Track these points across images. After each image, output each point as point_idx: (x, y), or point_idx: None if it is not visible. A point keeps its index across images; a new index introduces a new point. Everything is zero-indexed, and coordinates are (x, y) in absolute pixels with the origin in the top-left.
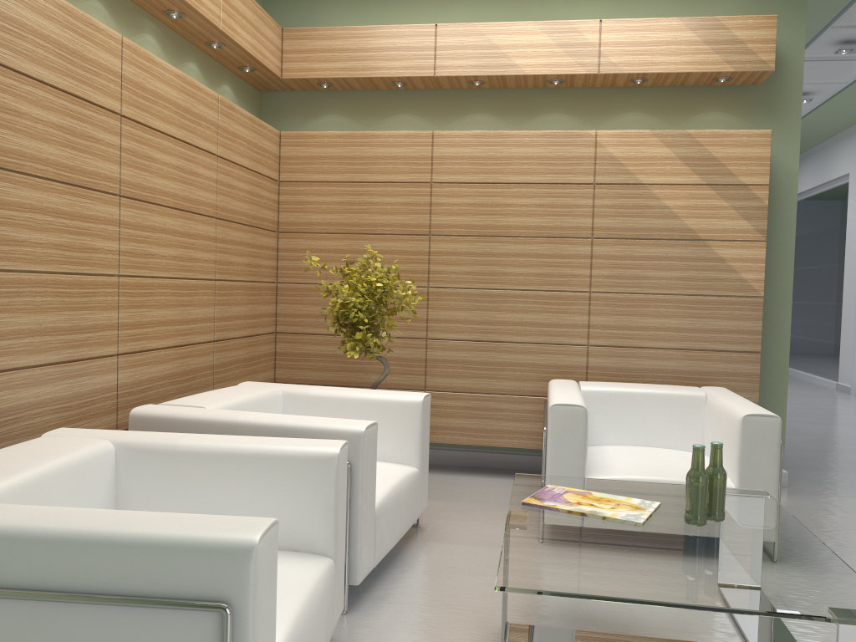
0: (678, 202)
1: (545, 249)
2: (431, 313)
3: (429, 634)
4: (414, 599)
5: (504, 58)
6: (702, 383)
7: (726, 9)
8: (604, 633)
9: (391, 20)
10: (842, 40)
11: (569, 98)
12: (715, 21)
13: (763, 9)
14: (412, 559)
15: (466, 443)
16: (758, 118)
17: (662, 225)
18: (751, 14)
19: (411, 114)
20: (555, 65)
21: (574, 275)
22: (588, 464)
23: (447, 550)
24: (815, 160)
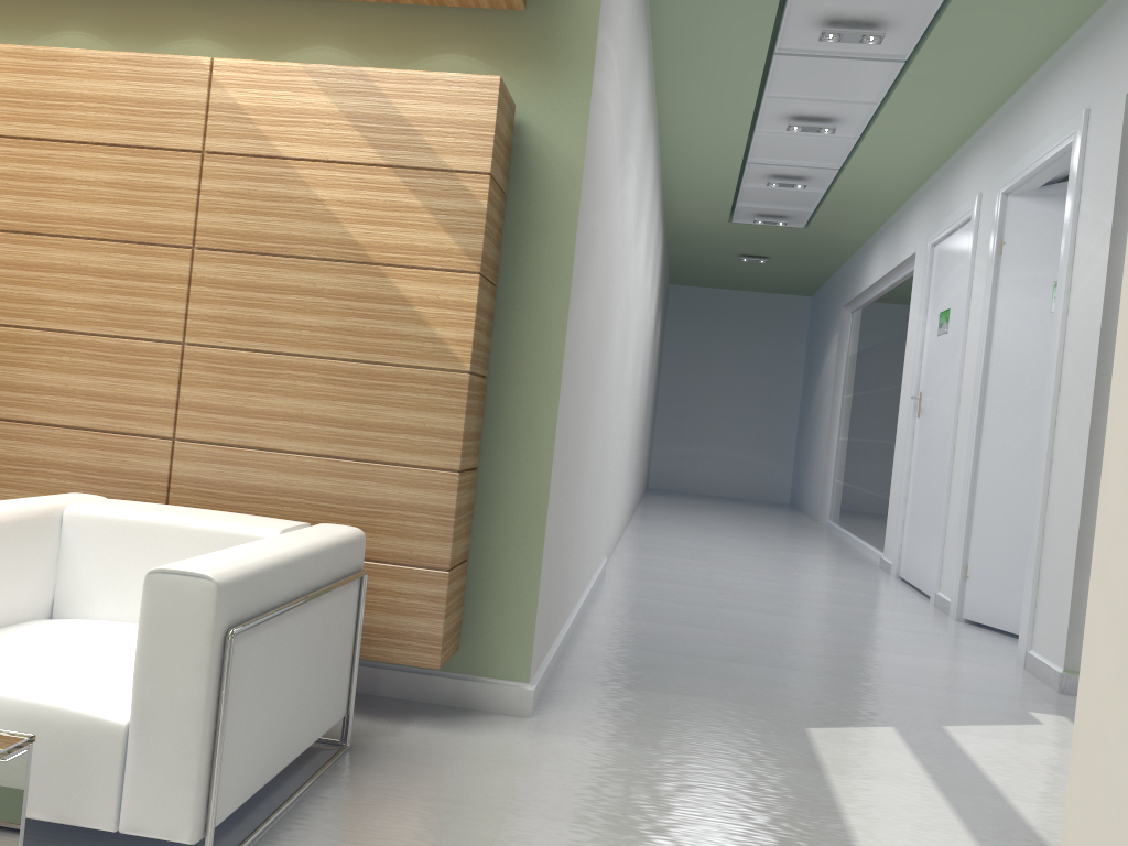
0: (339, 194)
1: (115, 262)
2: None
3: None
4: None
5: None
6: (359, 519)
7: None
8: None
9: None
10: (827, 19)
11: (222, 14)
12: None
13: None
14: None
15: None
16: (524, 69)
17: (310, 232)
18: None
19: None
20: None
21: (160, 312)
22: None
23: None
24: (890, 235)
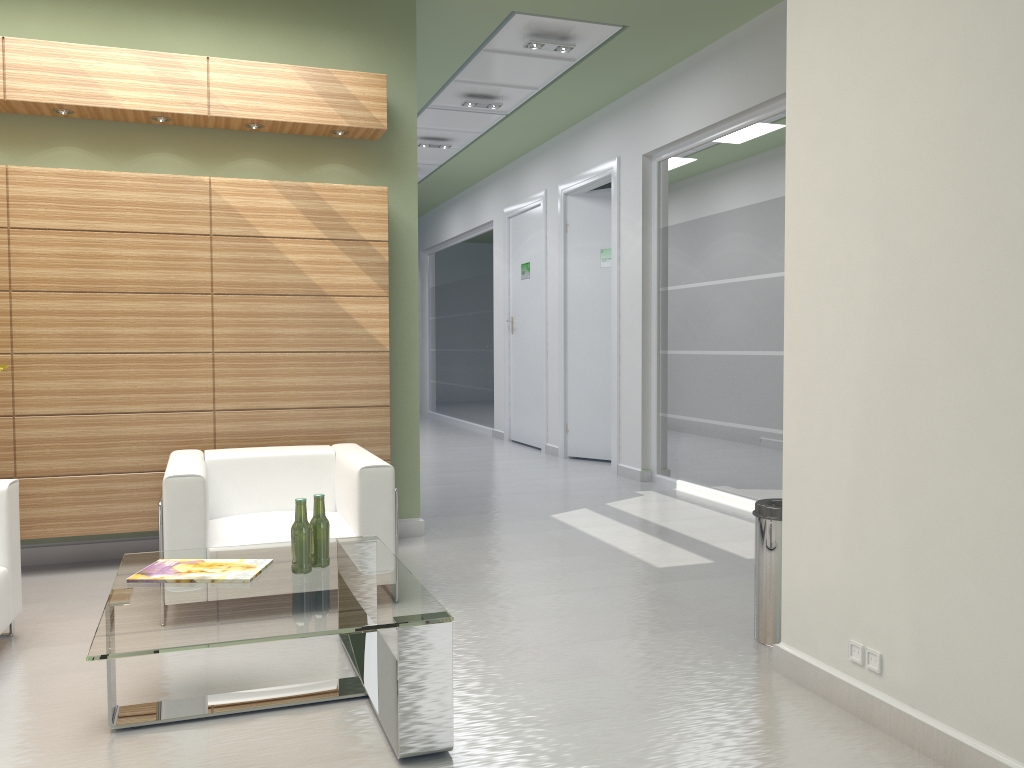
0: (302, 257)
1: (159, 306)
2: (19, 385)
3: (24, 737)
4: (6, 709)
5: (96, 87)
6: (336, 440)
7: (342, 60)
8: (221, 694)
9: None
10: (467, 93)
11: (180, 137)
12: (328, 73)
13: (377, 65)
14: (4, 670)
15: (75, 534)
16: (378, 173)
17: (287, 280)
18: (366, 68)
19: None
20: (159, 101)
21: (195, 335)
22: (212, 536)
23: (50, 653)
24: (465, 204)
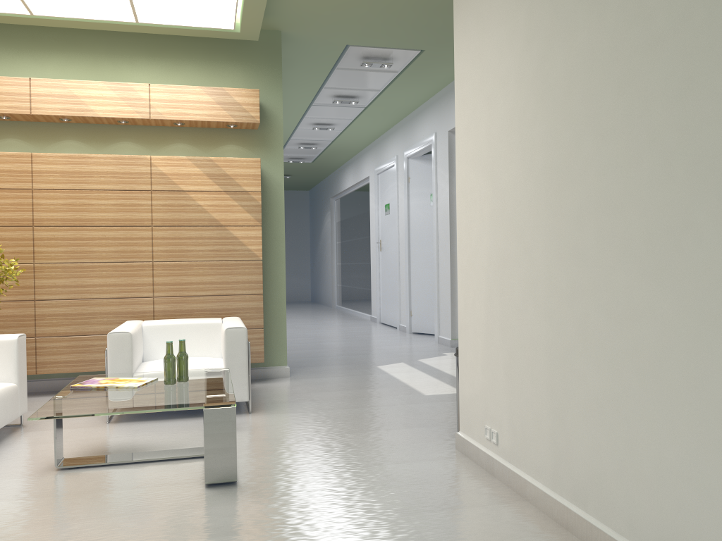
0: (207, 202)
1: (120, 234)
2: (38, 282)
3: (10, 471)
4: (5, 459)
5: (83, 104)
6: (229, 315)
7: (235, 81)
8: (123, 453)
9: None
10: (335, 95)
11: (136, 132)
12: (222, 90)
13: (257, 83)
14: (11, 441)
15: (70, 371)
16: (258, 149)
17: (198, 217)
18: (250, 85)
19: (17, 139)
20: (120, 111)
21: (141, 251)
22: (139, 369)
23: (39, 434)
24: (354, 166)
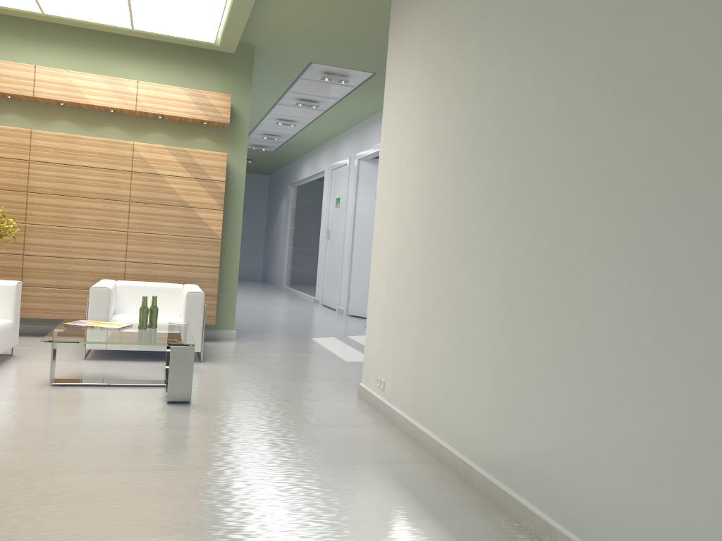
0: (178, 186)
1: (102, 206)
2: (27, 239)
3: (13, 384)
4: (7, 376)
5: (79, 93)
6: (189, 283)
7: (211, 84)
8: (101, 379)
9: (5, 53)
10: (298, 98)
11: (121, 119)
12: (200, 92)
13: (230, 88)
14: (7, 365)
15: (49, 318)
16: (226, 144)
17: (169, 197)
18: (224, 89)
19: (17, 115)
20: (110, 102)
21: (119, 221)
22: (113, 319)
23: (29, 362)
24: (312, 158)
